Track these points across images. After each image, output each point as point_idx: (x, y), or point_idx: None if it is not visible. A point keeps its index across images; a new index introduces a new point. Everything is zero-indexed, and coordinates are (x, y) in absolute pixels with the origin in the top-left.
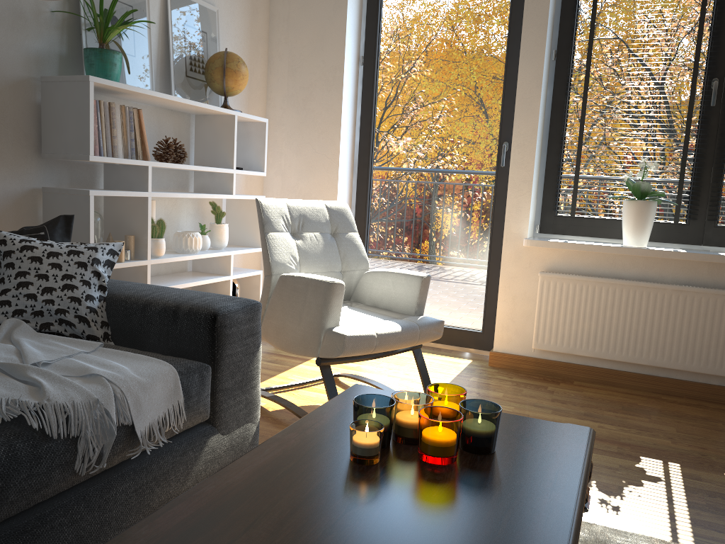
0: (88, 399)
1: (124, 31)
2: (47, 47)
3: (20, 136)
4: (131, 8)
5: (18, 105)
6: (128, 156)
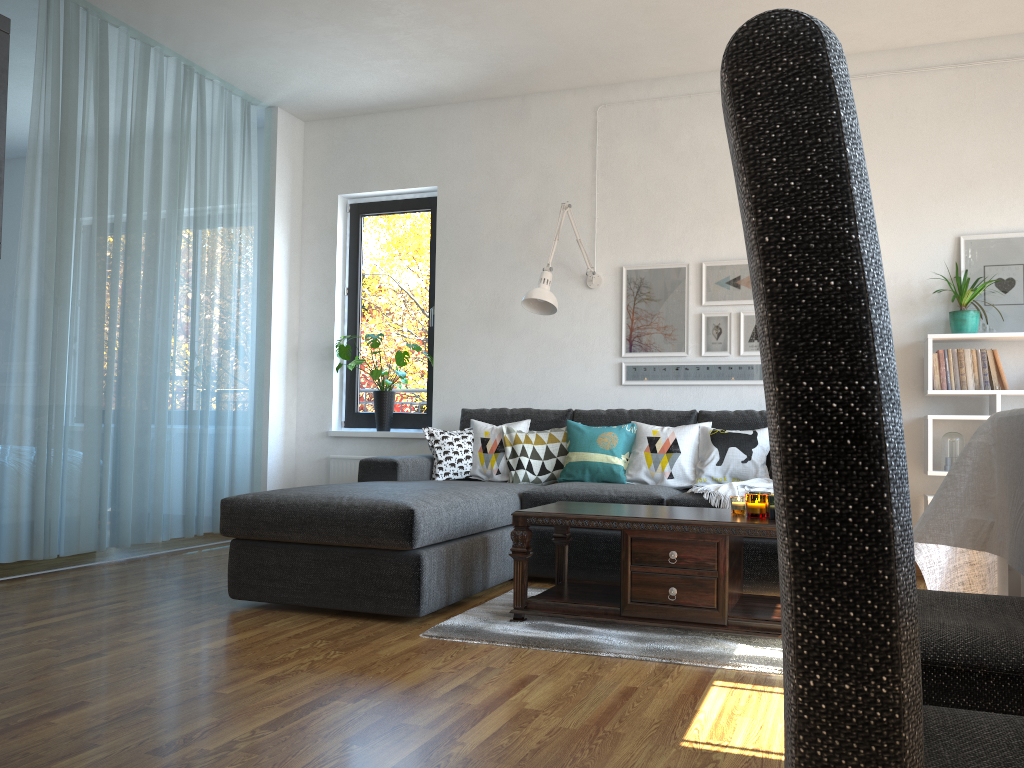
0: (732, 495)
1: (1010, 287)
2: (933, 317)
3: (908, 382)
4: (1021, 265)
5: (907, 361)
6: (980, 387)
